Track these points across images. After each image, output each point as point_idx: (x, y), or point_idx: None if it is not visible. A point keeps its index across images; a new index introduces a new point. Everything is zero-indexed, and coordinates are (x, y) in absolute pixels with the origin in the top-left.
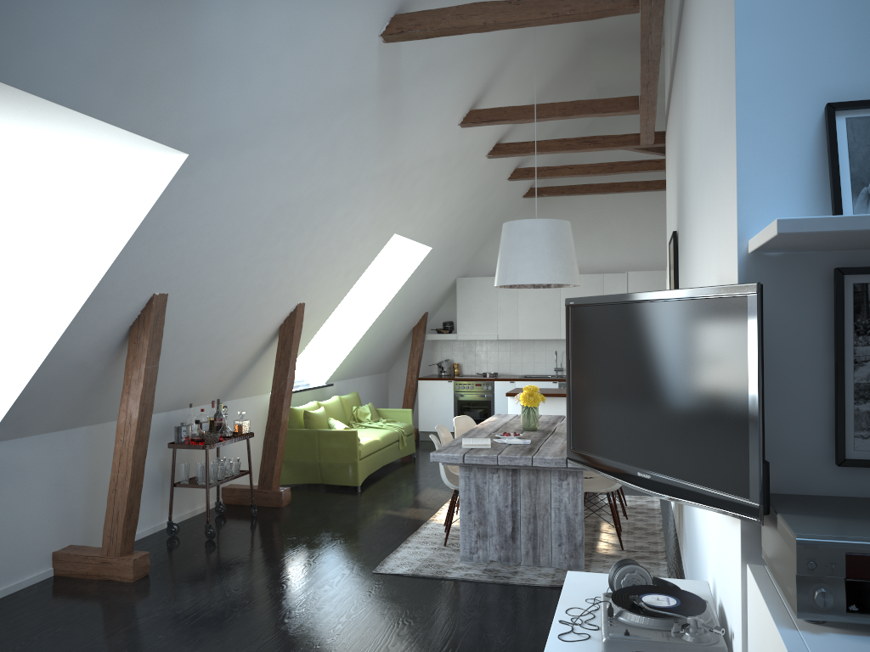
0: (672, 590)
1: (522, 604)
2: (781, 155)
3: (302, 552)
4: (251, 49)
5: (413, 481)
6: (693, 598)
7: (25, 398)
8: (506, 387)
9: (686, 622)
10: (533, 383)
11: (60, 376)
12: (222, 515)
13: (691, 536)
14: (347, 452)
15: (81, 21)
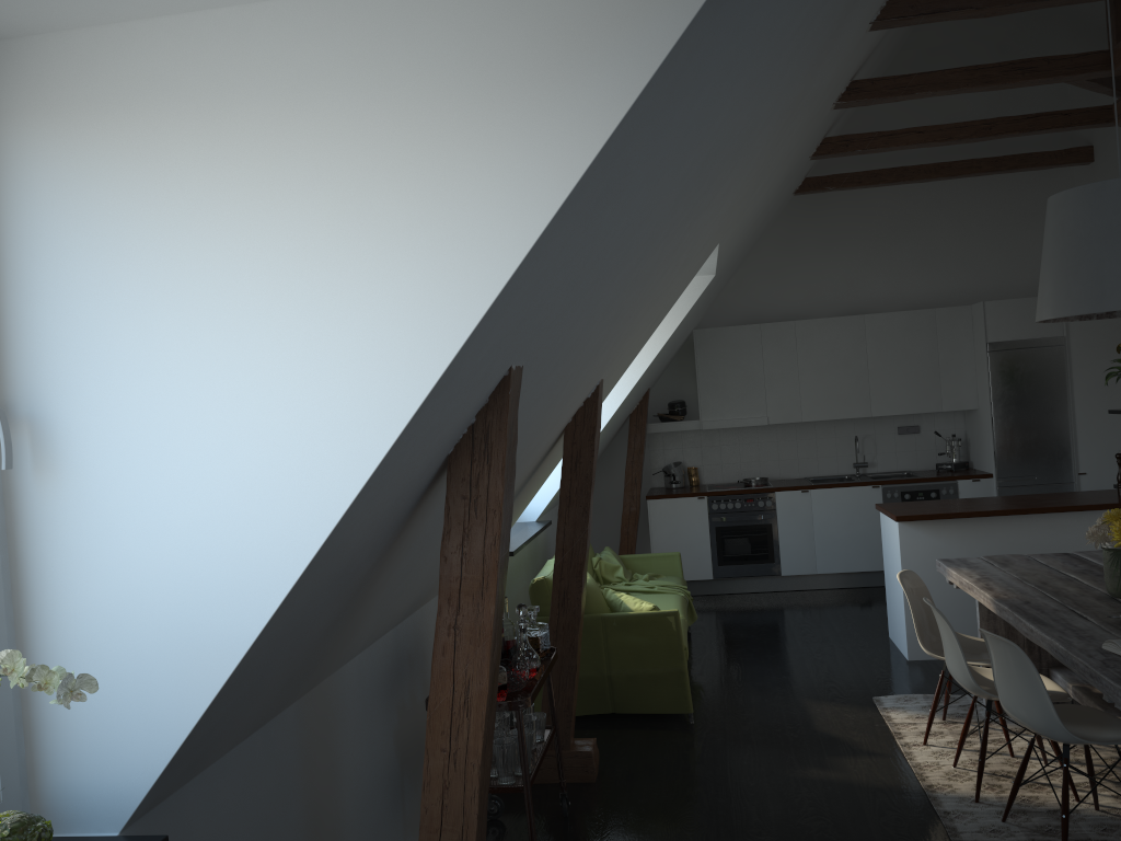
0: None
1: None
2: None
3: None
4: None
5: (759, 688)
6: None
7: (232, 687)
8: (796, 500)
9: None
10: (839, 490)
11: (307, 609)
12: (498, 820)
13: None
14: (662, 651)
15: None
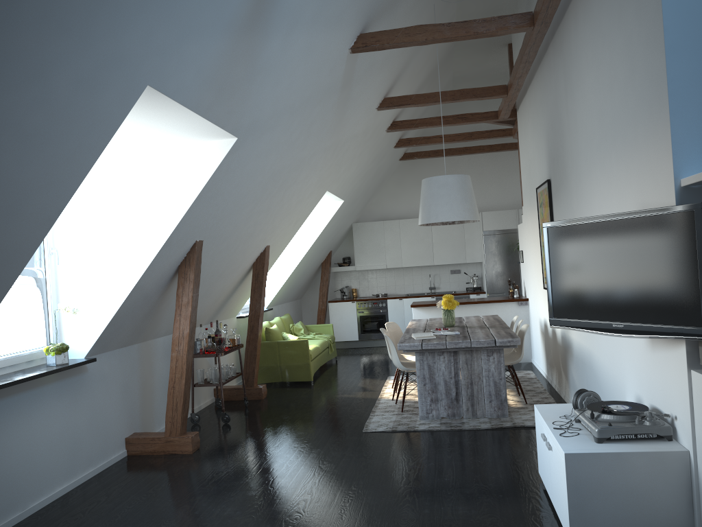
0: (621, 402)
1: (480, 440)
2: (696, 128)
3: (302, 425)
4: (285, 63)
5: (348, 375)
6: (637, 404)
7: (113, 322)
8: (396, 303)
9: (641, 416)
10: (416, 299)
11: (135, 304)
12: (221, 408)
13: (587, 384)
14: (301, 356)
15: (209, 50)
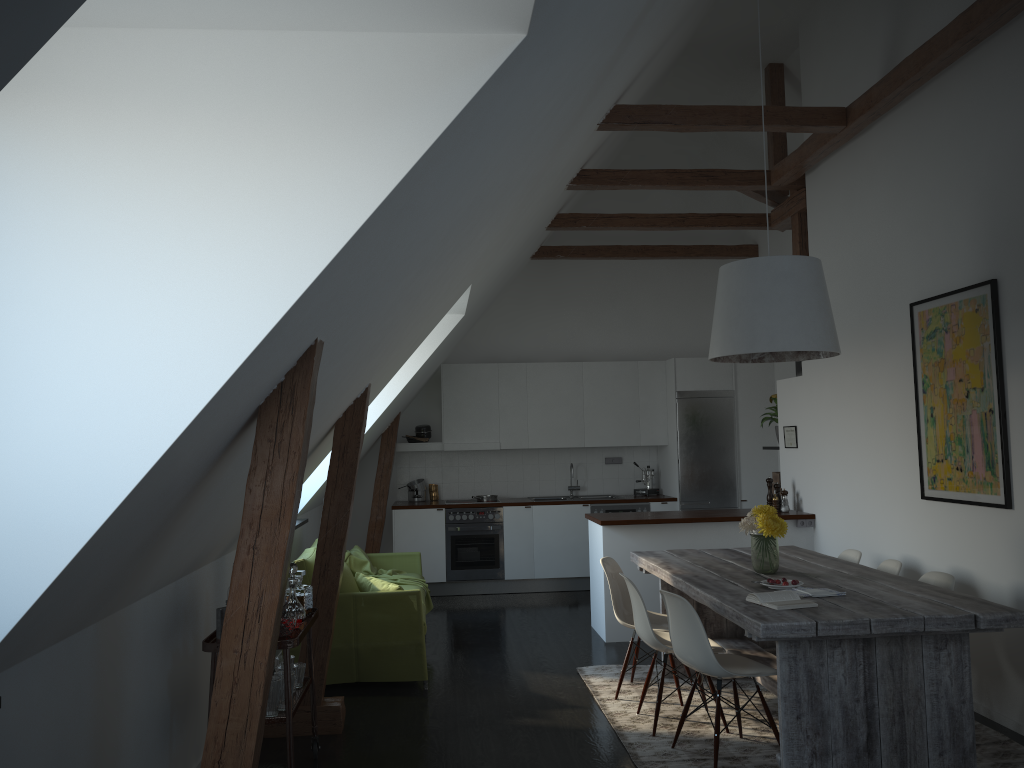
0: None
1: None
2: None
3: None
4: None
5: (484, 663)
6: None
7: (69, 573)
8: (520, 514)
9: None
10: (556, 507)
11: (135, 517)
12: None
13: None
14: (404, 626)
15: None
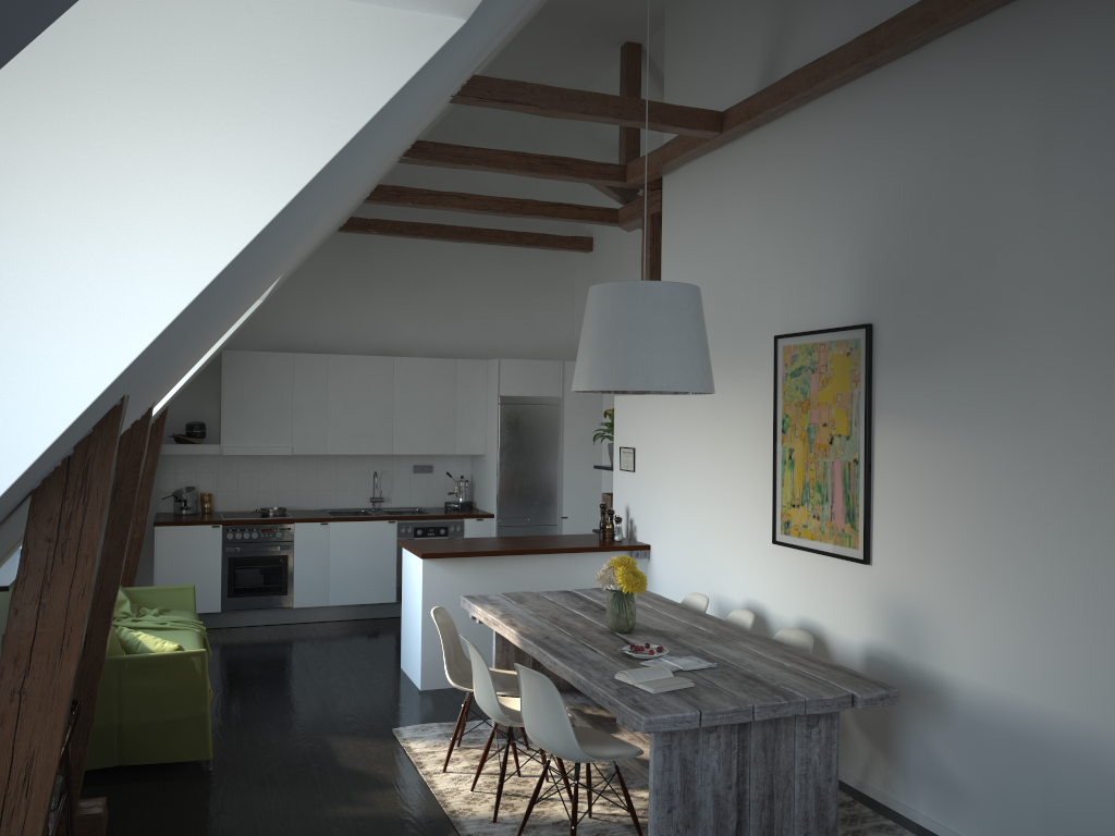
0: None
1: None
2: None
3: None
4: None
5: (280, 727)
6: None
7: None
8: (315, 532)
9: None
10: (358, 524)
11: None
12: None
13: (1052, 795)
14: (184, 695)
15: None
